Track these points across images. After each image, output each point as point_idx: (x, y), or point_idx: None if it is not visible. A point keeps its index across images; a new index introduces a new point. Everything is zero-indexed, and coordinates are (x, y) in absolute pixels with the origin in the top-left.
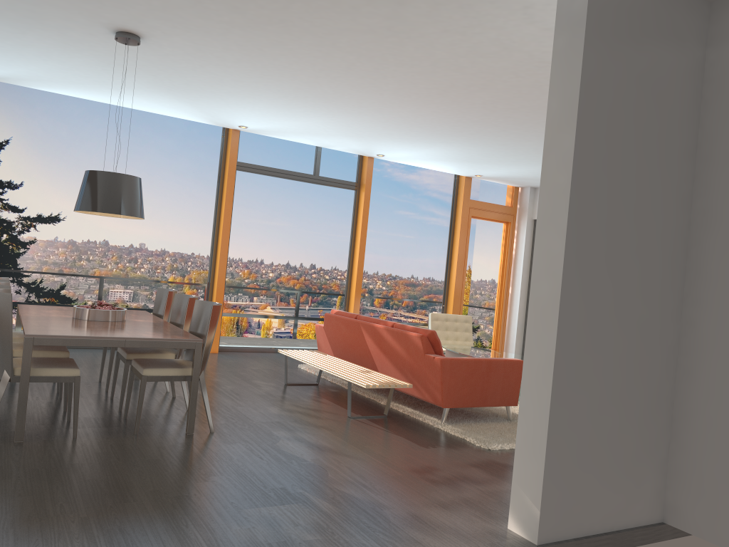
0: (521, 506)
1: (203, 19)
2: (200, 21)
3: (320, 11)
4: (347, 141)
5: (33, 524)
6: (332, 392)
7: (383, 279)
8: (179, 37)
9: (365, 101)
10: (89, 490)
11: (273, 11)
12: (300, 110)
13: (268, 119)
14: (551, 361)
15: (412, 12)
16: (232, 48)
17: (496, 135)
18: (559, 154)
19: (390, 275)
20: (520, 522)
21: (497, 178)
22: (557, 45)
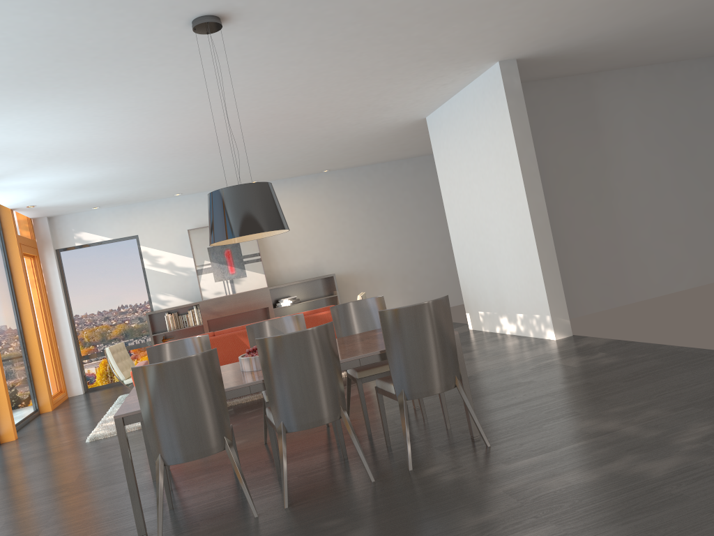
0: (559, 325)
1: (313, 33)
2: (308, 33)
3: (382, 52)
4: (10, 165)
5: (646, 385)
6: (236, 409)
7: None
8: (246, 37)
9: (189, 120)
10: (576, 392)
11: (365, 44)
12: (92, 123)
13: (3, 132)
14: (553, 252)
15: (409, 66)
16: (250, 57)
17: (188, 158)
18: (528, 156)
19: None
20: (561, 332)
21: (42, 208)
22: (509, 104)
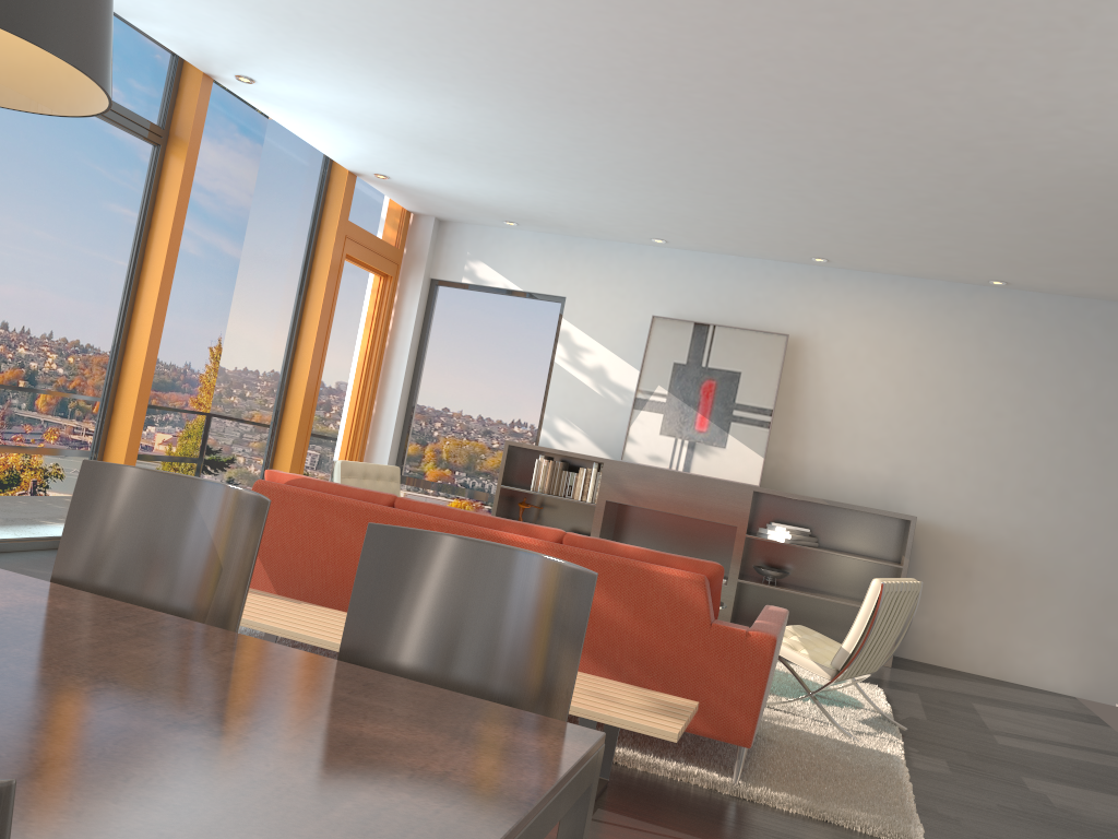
0: None
1: None
2: None
3: None
4: (228, 22)
5: None
6: None
7: (182, 368)
8: None
9: None
10: None
11: None
12: None
13: None
14: None
15: None
16: None
17: (611, 119)
18: None
19: (195, 360)
20: None
21: (408, 189)
22: None
